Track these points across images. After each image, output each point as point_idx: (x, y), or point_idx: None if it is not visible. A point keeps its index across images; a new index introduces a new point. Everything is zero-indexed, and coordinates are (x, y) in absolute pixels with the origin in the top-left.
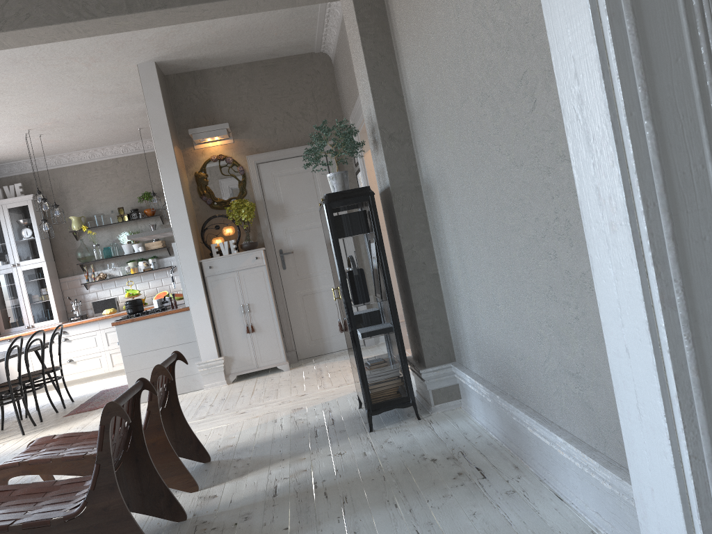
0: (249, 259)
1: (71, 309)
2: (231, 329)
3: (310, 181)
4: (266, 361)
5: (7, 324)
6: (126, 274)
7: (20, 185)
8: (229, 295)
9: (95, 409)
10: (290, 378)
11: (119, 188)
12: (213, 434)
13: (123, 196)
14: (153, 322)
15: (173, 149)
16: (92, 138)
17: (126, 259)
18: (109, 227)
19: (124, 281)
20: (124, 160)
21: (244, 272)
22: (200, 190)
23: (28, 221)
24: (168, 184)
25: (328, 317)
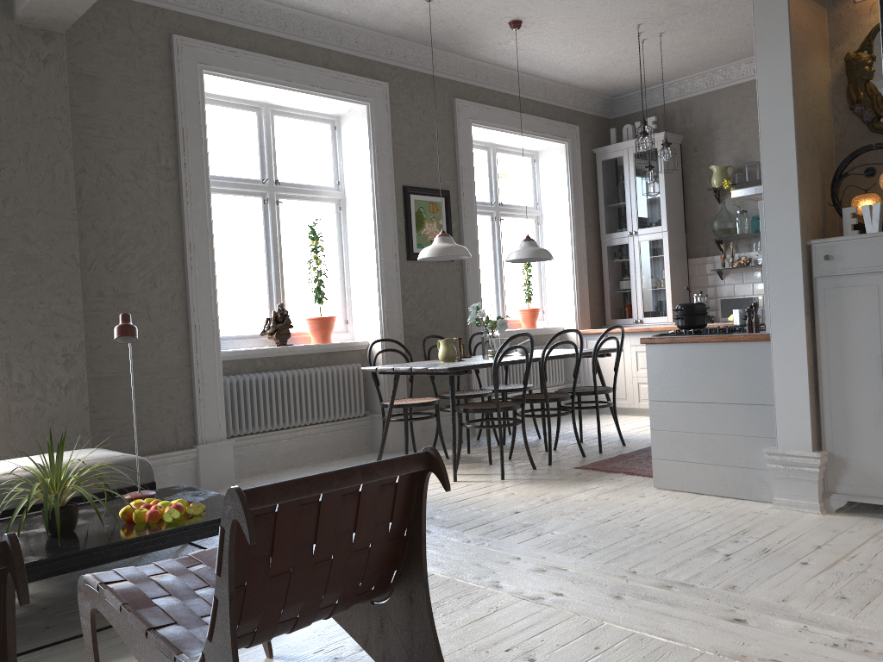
0: None
1: None
2: (851, 398)
3: None
4: None
5: (614, 313)
6: None
7: (653, 120)
8: (859, 325)
9: (614, 473)
10: None
11: None
12: (609, 654)
13: None
14: (704, 350)
15: None
16: (746, 34)
17: None
18: None
19: None
20: None
21: None
22: (852, 93)
23: (654, 172)
24: (766, 78)
25: None
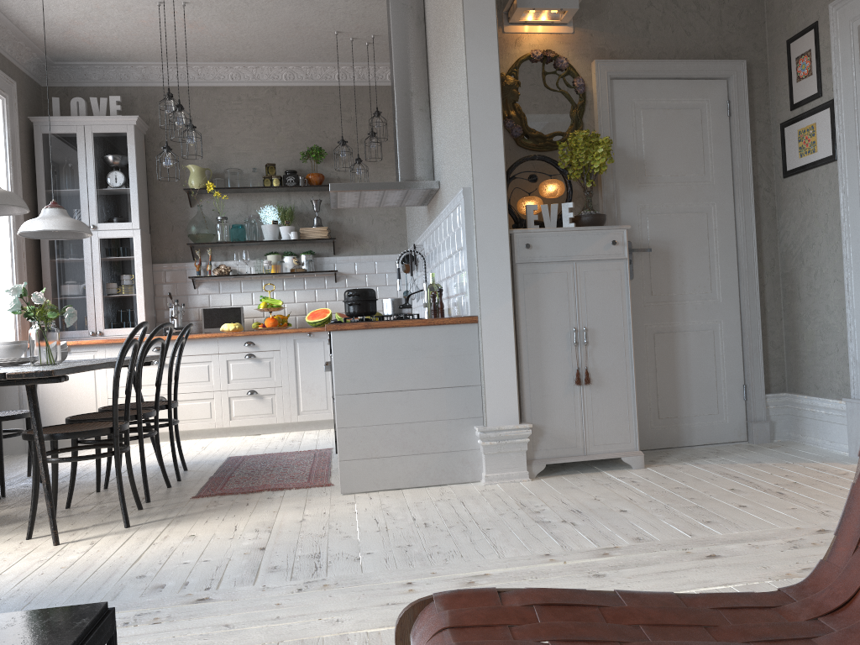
0: (599, 243)
1: (164, 317)
2: (546, 372)
3: (695, 126)
4: (602, 444)
5: (60, 323)
6: (262, 272)
7: (118, 100)
8: (552, 306)
9: (255, 493)
10: (685, 486)
11: (271, 134)
12: None
13: (275, 148)
14: (404, 335)
15: (495, 7)
16: (254, 37)
17: (264, 250)
18: (245, 193)
19: (255, 285)
20: (285, 91)
21: (586, 266)
22: (503, 109)
23: (122, 159)
24: (476, 72)
25: (693, 379)
